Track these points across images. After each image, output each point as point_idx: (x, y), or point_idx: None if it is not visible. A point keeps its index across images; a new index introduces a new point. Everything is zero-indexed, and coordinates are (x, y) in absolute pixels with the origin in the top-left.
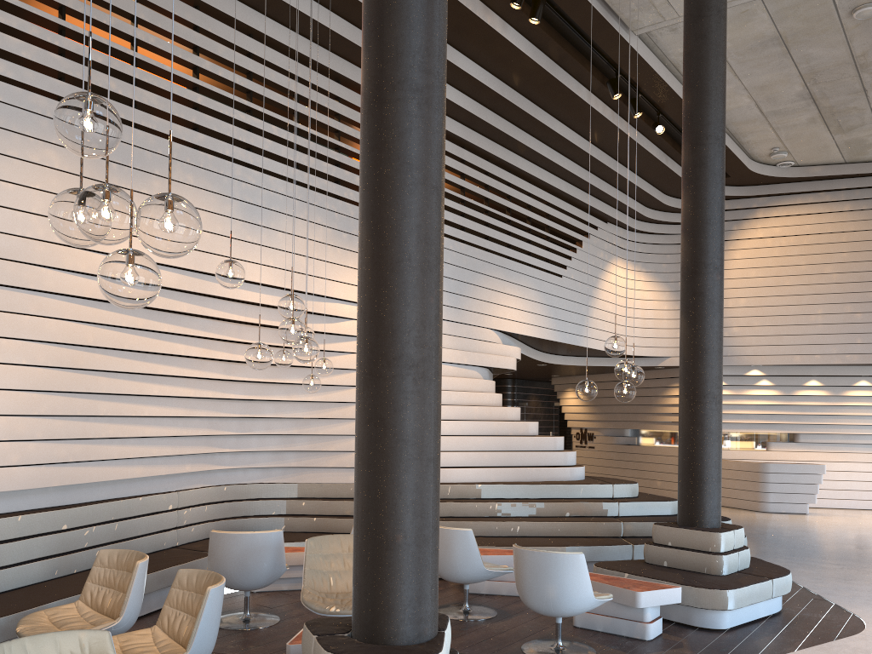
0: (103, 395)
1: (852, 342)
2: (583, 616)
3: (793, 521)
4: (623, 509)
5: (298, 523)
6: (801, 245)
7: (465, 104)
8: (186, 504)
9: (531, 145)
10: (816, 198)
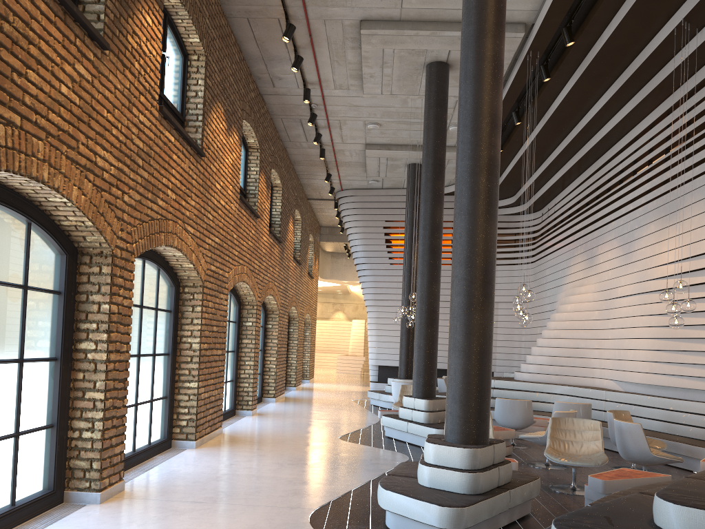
0: (682, 339)
1: None
2: None
3: None
4: None
5: None
6: None
7: None
8: None
9: None
10: None
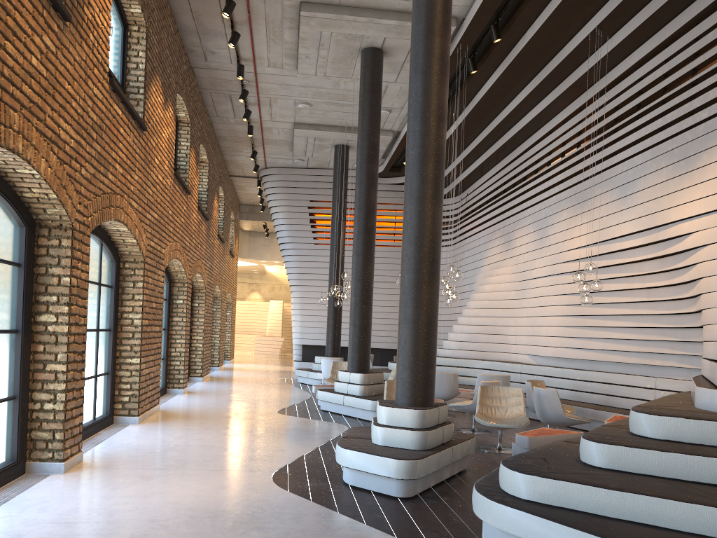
0: (588, 316)
1: None
2: None
3: None
4: None
5: None
6: None
7: None
8: (663, 387)
9: None
10: None
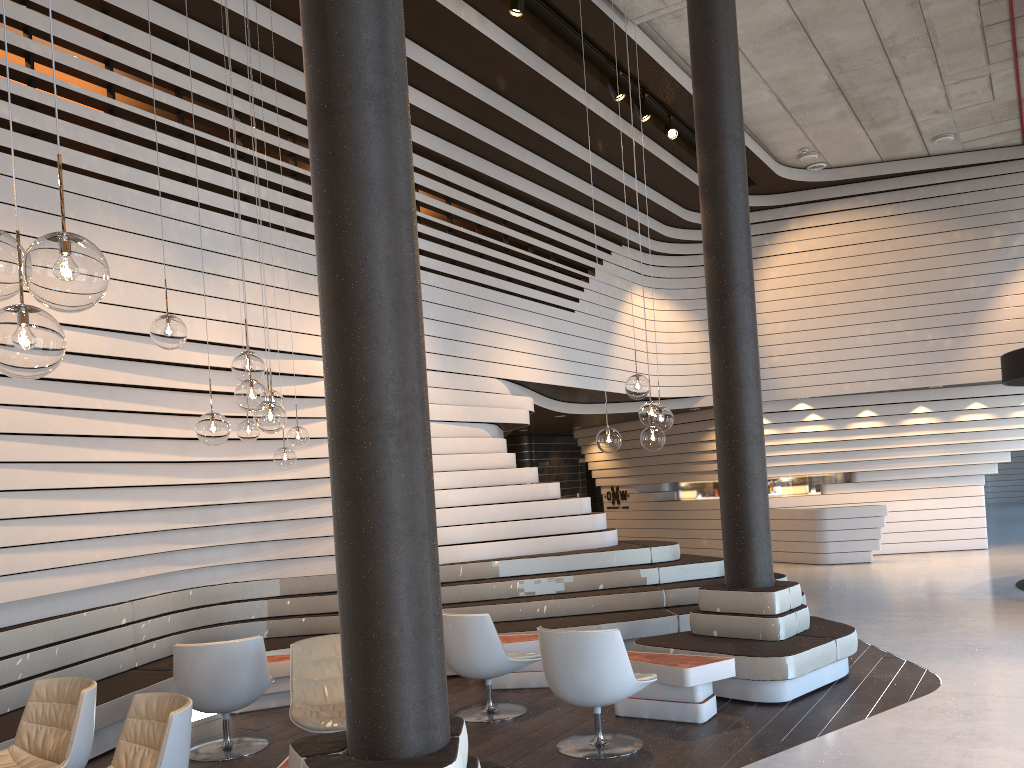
0: (26, 492)
1: (906, 364)
2: (626, 702)
3: (856, 572)
4: (664, 575)
5: (284, 626)
6: (842, 258)
7: (444, 115)
8: (143, 616)
9: (526, 159)
10: (853, 204)
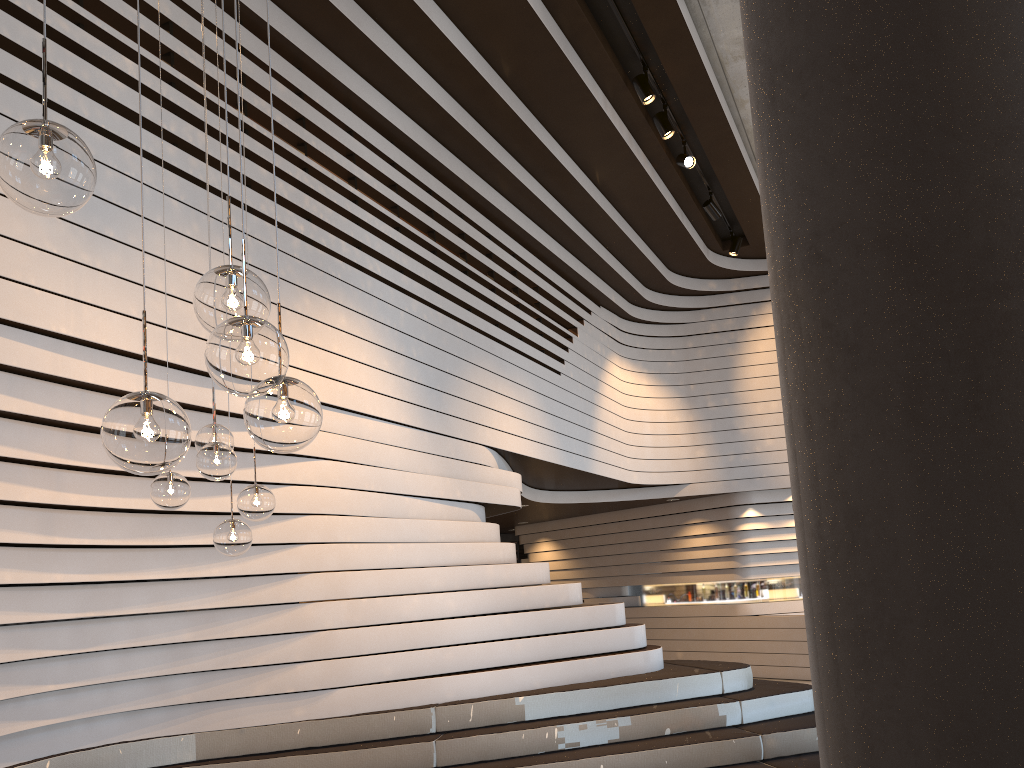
0: None
1: None
2: None
3: None
4: (748, 712)
5: None
6: None
7: (437, 95)
8: None
9: (521, 177)
10: None
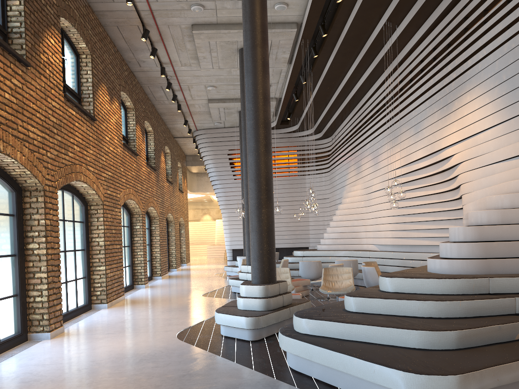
0: (406, 215)
1: None
2: None
3: None
4: None
5: None
6: None
7: None
8: None
9: None
10: None
